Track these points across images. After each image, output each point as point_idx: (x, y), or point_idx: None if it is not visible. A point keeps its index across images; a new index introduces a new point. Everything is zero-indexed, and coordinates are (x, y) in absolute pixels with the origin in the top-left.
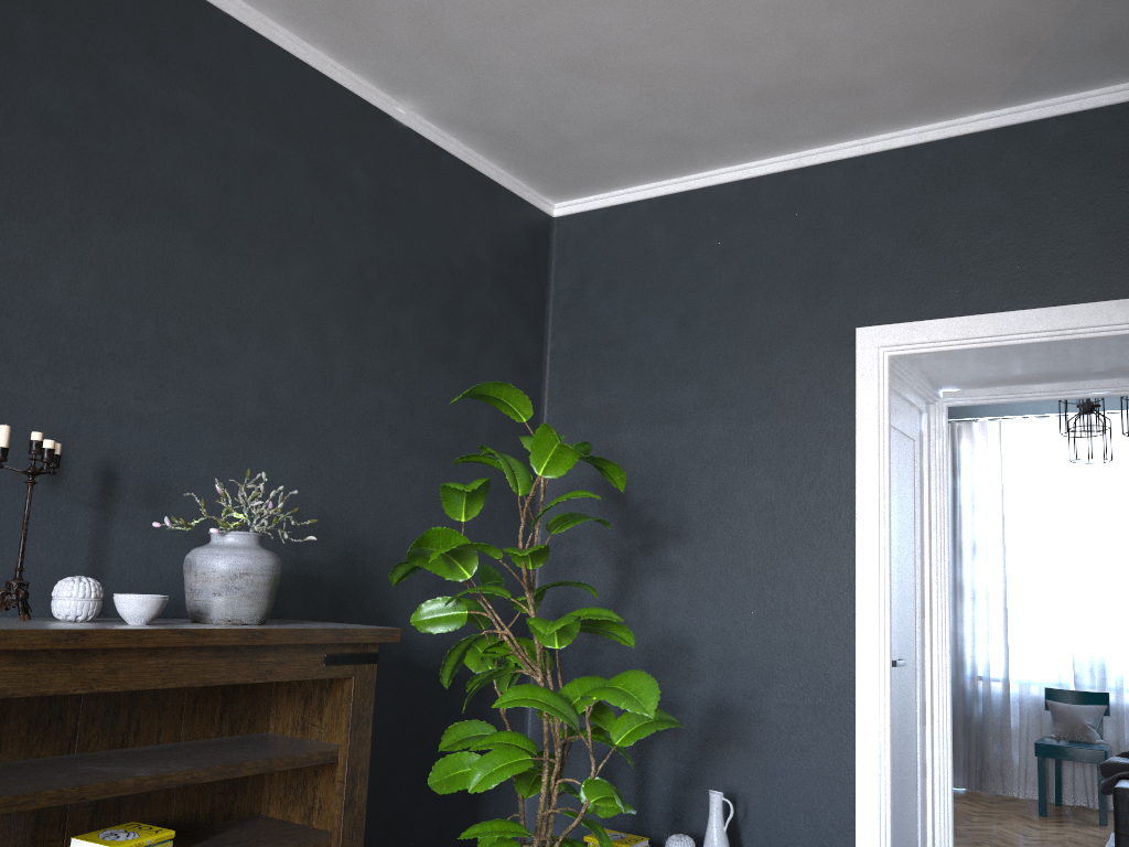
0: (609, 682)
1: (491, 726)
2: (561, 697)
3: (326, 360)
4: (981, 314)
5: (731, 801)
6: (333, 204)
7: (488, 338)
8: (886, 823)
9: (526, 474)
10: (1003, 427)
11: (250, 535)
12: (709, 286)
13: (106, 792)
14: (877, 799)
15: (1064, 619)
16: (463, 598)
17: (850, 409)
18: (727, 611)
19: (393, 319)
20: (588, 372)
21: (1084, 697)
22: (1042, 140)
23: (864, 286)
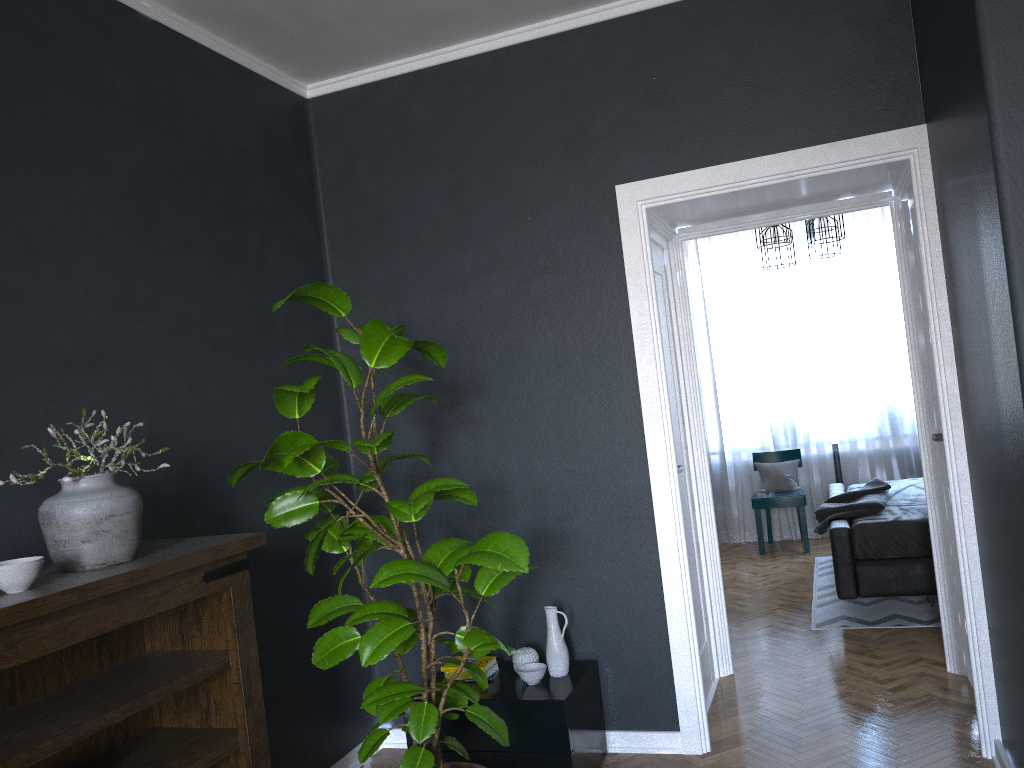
0: (476, 546)
1: (354, 597)
2: (429, 565)
3: (125, 278)
4: (722, 164)
5: (558, 610)
6: (99, 114)
7: (270, 229)
8: (690, 602)
9: (355, 366)
10: (699, 242)
11: (105, 476)
12: (474, 156)
13: (29, 761)
14: (680, 585)
15: (761, 395)
16: (303, 486)
17: (618, 259)
18: (532, 451)
19: (179, 225)
20: (368, 249)
21: (782, 455)
22: (756, 1)
23: (617, 146)
